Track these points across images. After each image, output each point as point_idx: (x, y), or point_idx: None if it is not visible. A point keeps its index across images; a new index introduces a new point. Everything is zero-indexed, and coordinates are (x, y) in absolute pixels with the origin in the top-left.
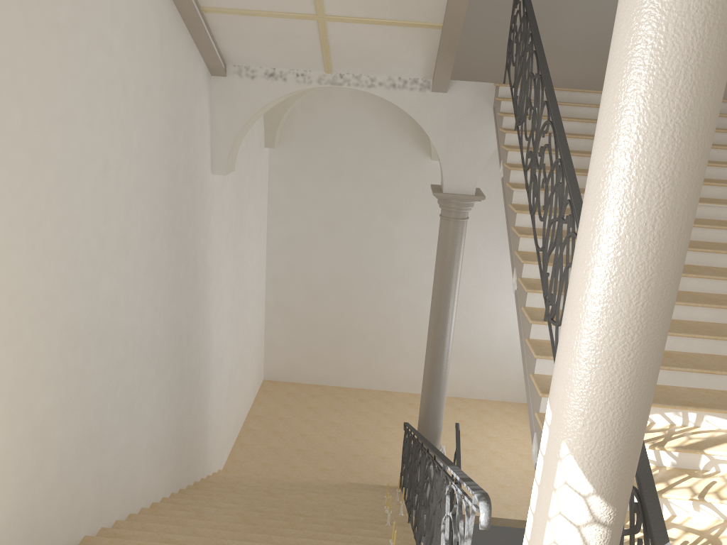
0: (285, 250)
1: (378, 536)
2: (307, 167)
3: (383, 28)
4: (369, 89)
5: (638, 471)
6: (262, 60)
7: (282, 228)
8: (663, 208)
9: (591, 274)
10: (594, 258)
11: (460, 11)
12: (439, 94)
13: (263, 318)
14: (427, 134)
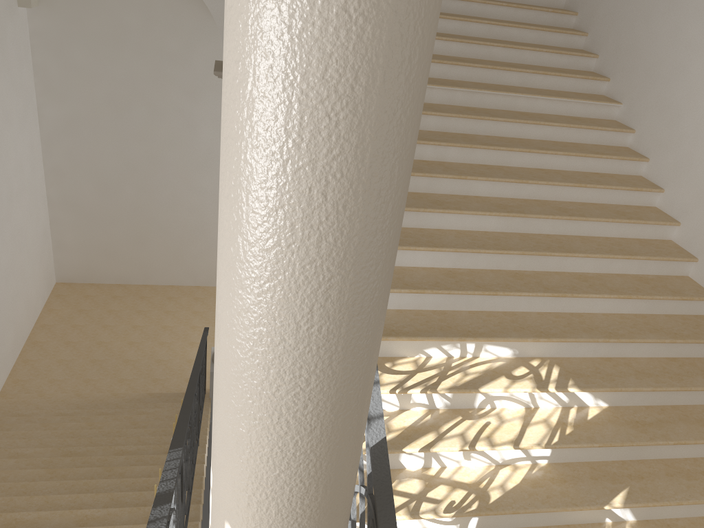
0: (64, 136)
1: (155, 473)
2: (79, 33)
3: None
4: None
5: (375, 485)
6: None
7: (57, 109)
8: (341, 159)
9: (234, 274)
10: (235, 247)
11: None
12: None
13: (45, 215)
14: None
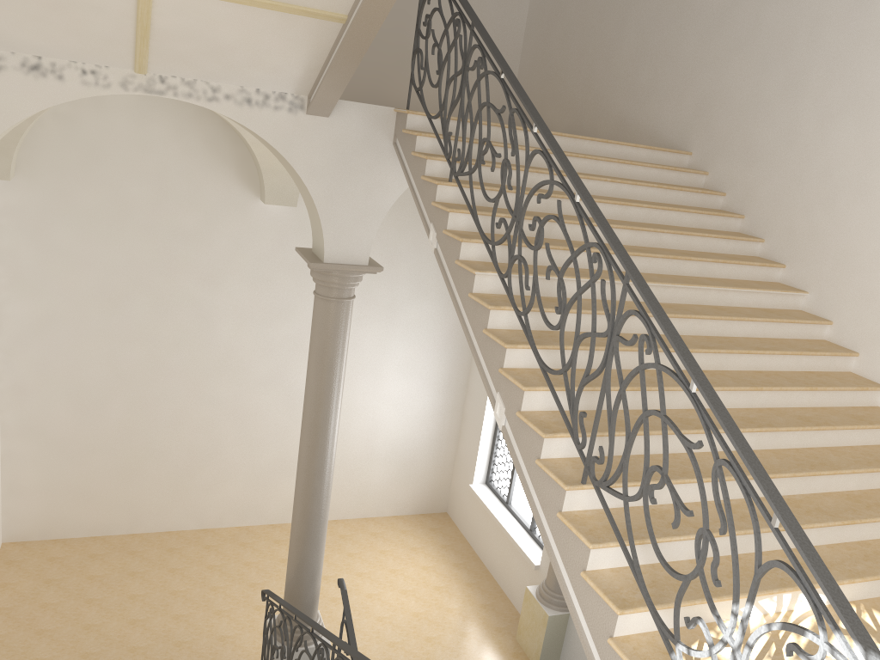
0: (34, 340)
1: None
2: (66, 210)
3: (252, 11)
4: (210, 103)
5: None
6: (18, 41)
7: (27, 306)
8: None
9: None
10: None
11: (386, 0)
12: (318, 118)
13: None
14: (301, 177)
